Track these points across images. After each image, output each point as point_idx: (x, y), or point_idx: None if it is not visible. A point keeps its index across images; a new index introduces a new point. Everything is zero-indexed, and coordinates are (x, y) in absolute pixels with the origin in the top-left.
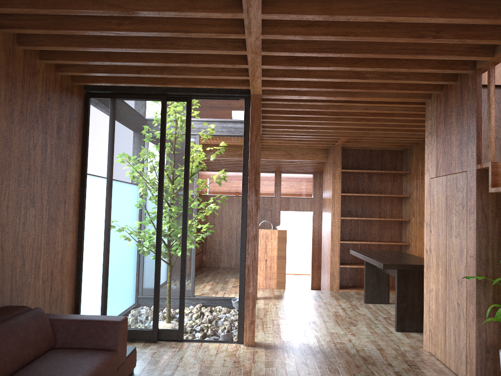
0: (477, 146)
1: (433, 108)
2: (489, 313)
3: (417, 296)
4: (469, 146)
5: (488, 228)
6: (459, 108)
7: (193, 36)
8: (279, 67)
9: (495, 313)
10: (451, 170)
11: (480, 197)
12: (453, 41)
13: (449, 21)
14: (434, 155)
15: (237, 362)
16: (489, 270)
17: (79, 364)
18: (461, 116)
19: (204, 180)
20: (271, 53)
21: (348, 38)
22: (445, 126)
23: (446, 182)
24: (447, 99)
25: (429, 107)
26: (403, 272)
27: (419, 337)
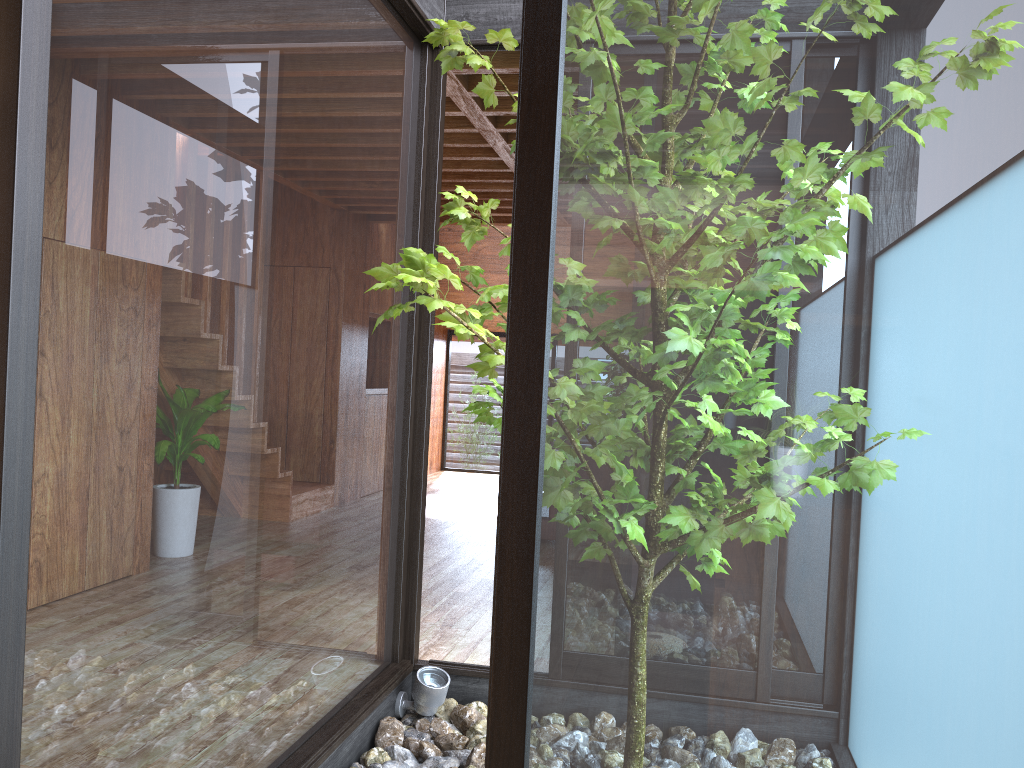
0: None
1: None
2: None
3: None
4: None
5: None
6: None
7: None
8: None
9: None
10: None
11: None
12: None
13: None
14: None
15: (446, 625)
16: None
17: None
18: None
19: None
20: (465, 131)
21: None
22: None
23: None
24: None
25: None
26: None
27: None
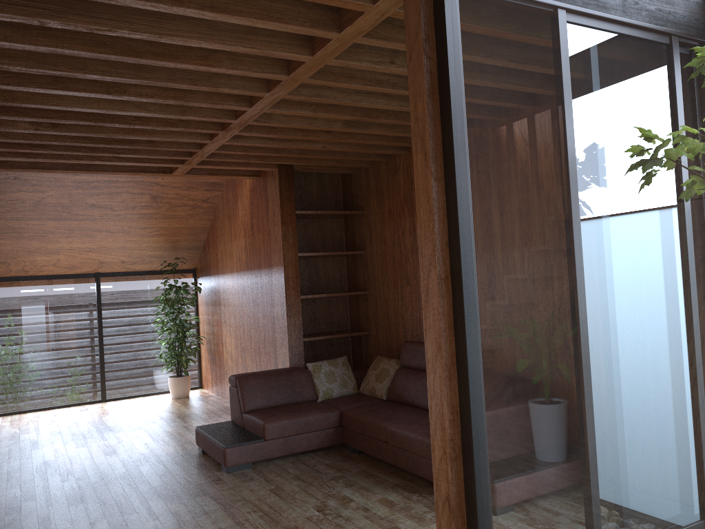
0: None
1: None
2: None
3: None
4: None
5: None
6: None
7: (338, 101)
8: (282, 56)
9: None
10: None
11: None
12: (15, 69)
13: (49, 91)
14: None
15: None
16: None
17: (422, 425)
18: None
19: None
20: (273, 77)
21: (164, 84)
22: None
23: None
24: None
25: None
26: None
27: None
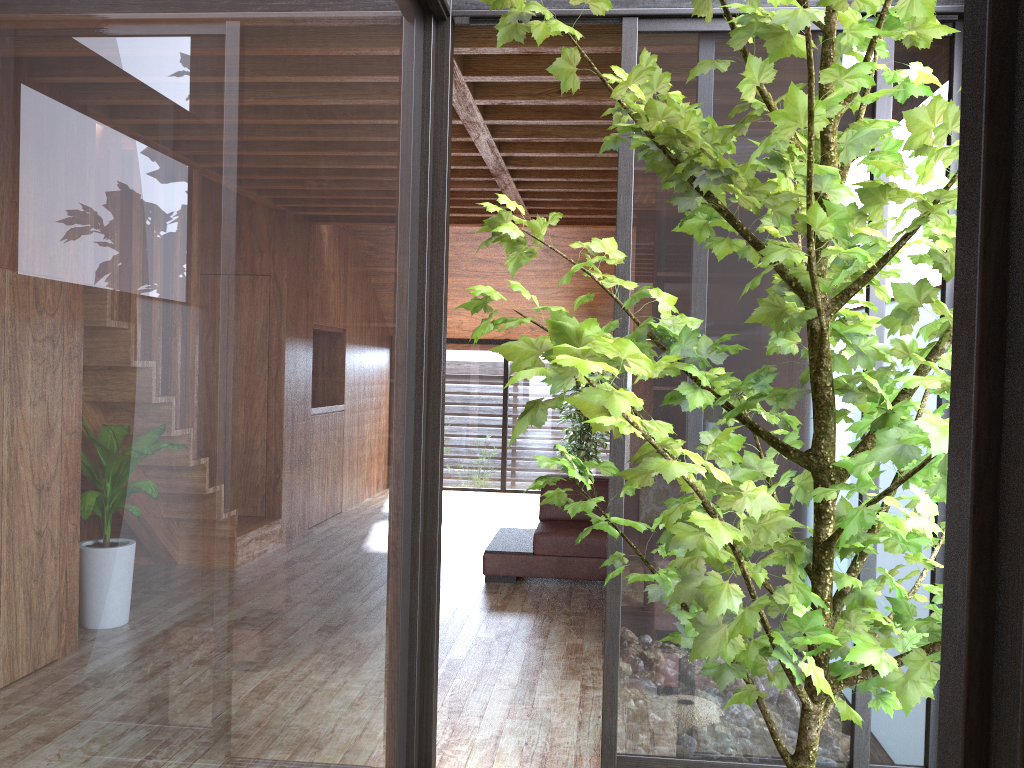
0: None
1: None
2: None
3: None
4: None
5: None
6: None
7: (564, 139)
8: None
9: None
10: None
11: None
12: None
13: None
14: None
15: (454, 712)
16: None
17: None
18: None
19: (586, 243)
20: None
21: None
22: None
23: None
24: None
25: None
26: None
27: None
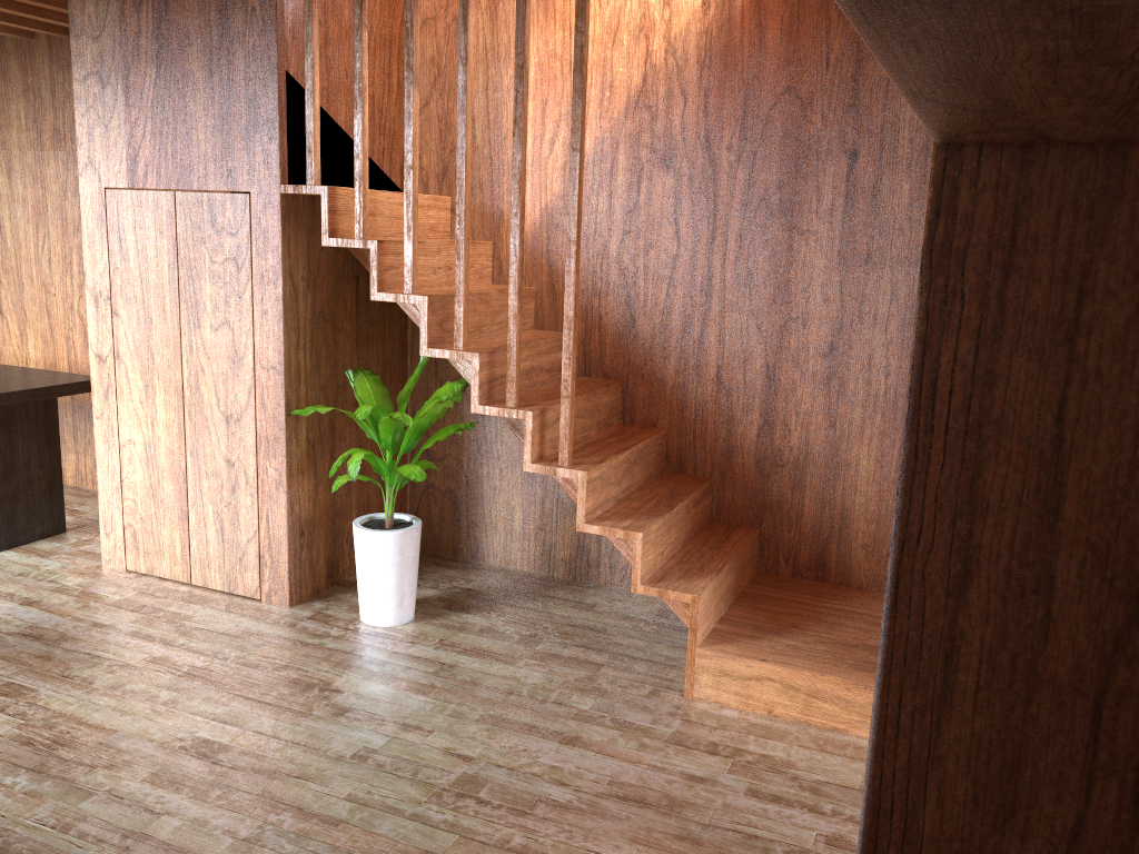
0: (281, 145)
1: (108, 14)
2: (303, 466)
3: (38, 459)
4: (256, 140)
5: (299, 311)
6: (217, 46)
7: None
8: None
9: (311, 464)
10: (193, 183)
11: (287, 250)
12: None
13: None
14: (118, 134)
15: None
16: (301, 390)
17: None
18: (226, 66)
19: None
20: None
21: None
22: (163, 74)
23: (174, 206)
24: (167, 8)
25: (87, 7)
26: (3, 410)
27: (64, 548)
